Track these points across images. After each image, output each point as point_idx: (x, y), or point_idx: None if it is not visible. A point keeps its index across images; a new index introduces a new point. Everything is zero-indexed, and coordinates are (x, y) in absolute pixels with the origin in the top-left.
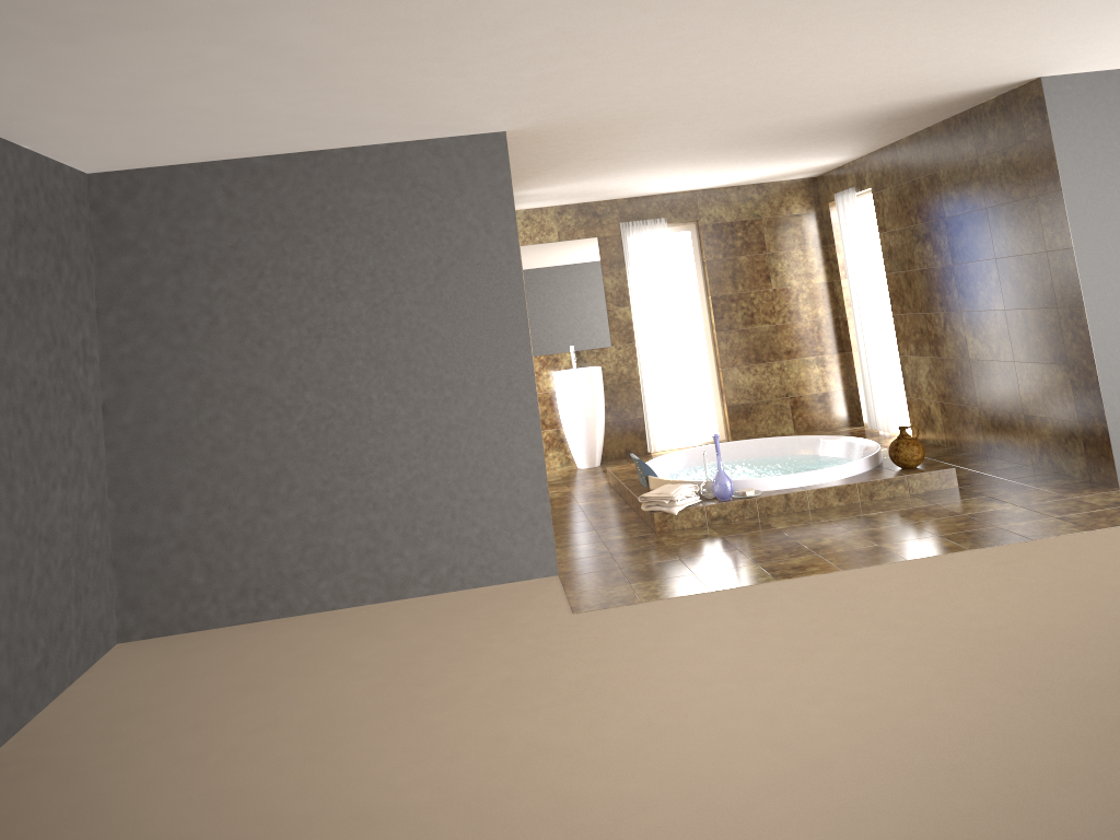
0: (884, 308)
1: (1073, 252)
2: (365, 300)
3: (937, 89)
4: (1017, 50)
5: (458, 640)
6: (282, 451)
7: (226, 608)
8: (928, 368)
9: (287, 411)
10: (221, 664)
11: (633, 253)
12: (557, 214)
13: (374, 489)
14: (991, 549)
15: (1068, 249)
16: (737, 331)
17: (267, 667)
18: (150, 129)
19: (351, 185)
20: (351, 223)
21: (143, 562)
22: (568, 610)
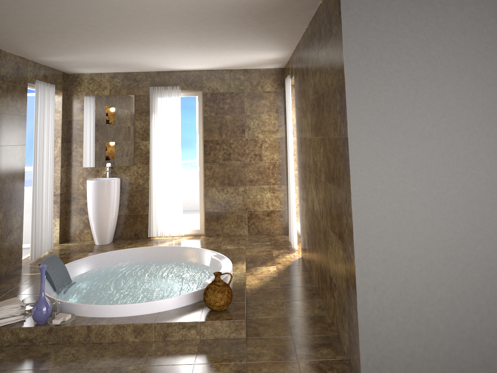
0: None
1: (348, 141)
2: None
3: None
4: None
5: None
6: None
7: None
8: (305, 210)
9: None
10: None
11: (156, 107)
12: (110, 78)
13: None
14: None
15: (346, 138)
16: (218, 164)
17: None
18: None
19: None
20: None
21: None
22: None
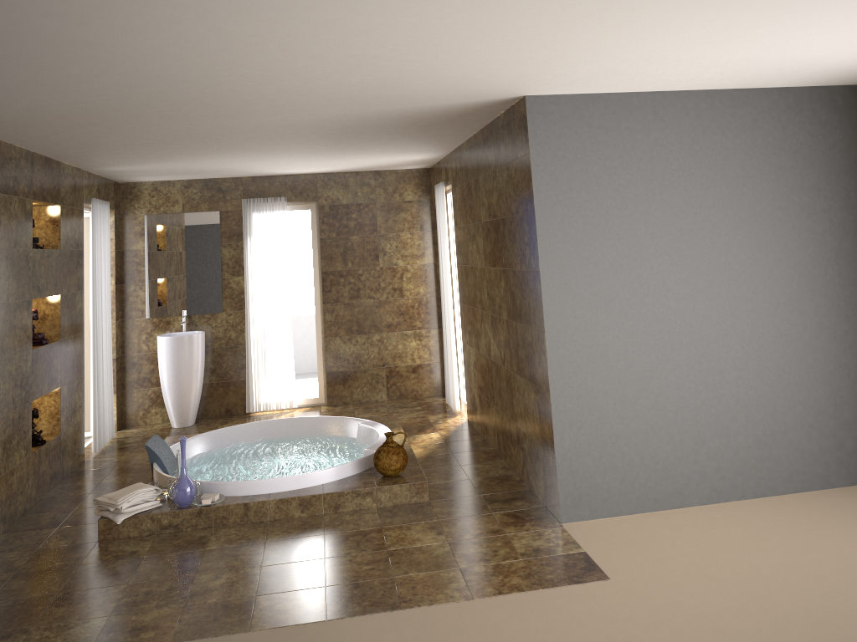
0: None
1: (540, 275)
2: None
3: (420, 100)
4: (450, 67)
5: None
6: None
7: None
8: (474, 358)
9: None
10: None
11: (252, 227)
12: (183, 188)
13: None
14: (347, 622)
15: (537, 272)
16: (343, 304)
17: None
18: None
19: None
20: None
21: None
22: None
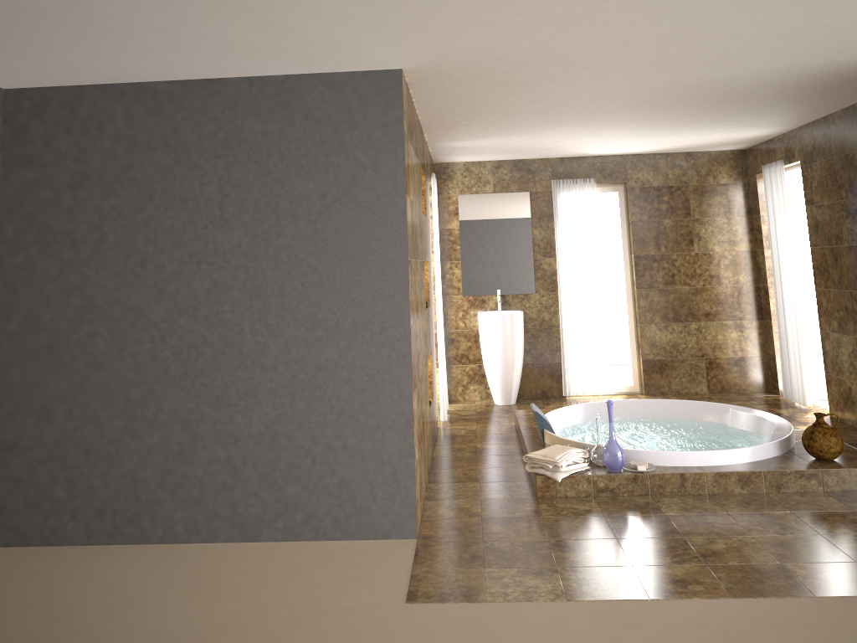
0: (807, 281)
1: None
2: (247, 229)
3: None
4: None
5: (270, 619)
6: (152, 374)
7: (84, 527)
8: (851, 347)
9: (160, 335)
10: (35, 600)
11: (562, 208)
12: (493, 168)
13: (237, 423)
14: None
15: None
16: (657, 290)
17: (69, 616)
18: (14, 37)
19: (244, 114)
20: (241, 152)
21: (12, 470)
22: (402, 596)
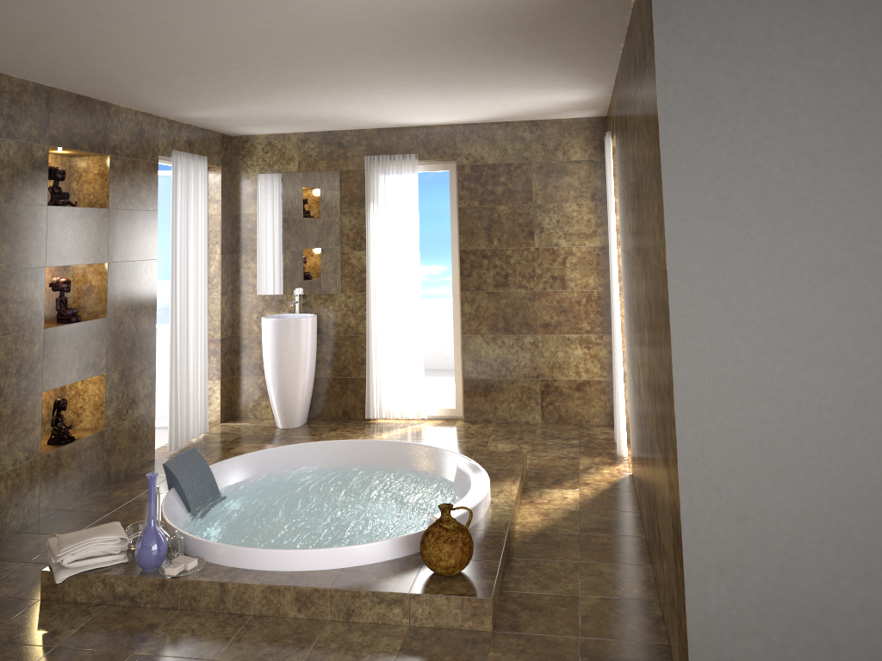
0: None
1: (667, 278)
2: None
3: None
4: None
5: None
6: None
7: None
8: (632, 390)
9: None
10: None
11: (375, 191)
12: (300, 142)
13: None
14: None
15: (665, 271)
16: (486, 293)
17: None
18: None
19: None
20: None
21: None
22: None
